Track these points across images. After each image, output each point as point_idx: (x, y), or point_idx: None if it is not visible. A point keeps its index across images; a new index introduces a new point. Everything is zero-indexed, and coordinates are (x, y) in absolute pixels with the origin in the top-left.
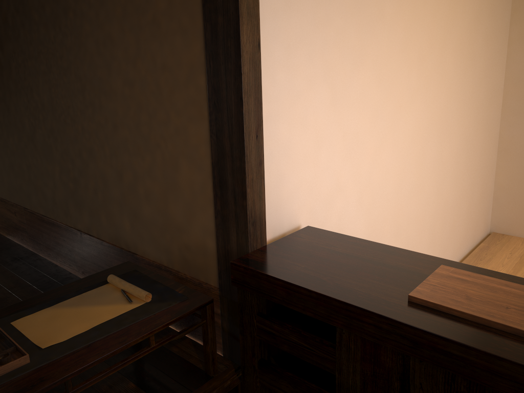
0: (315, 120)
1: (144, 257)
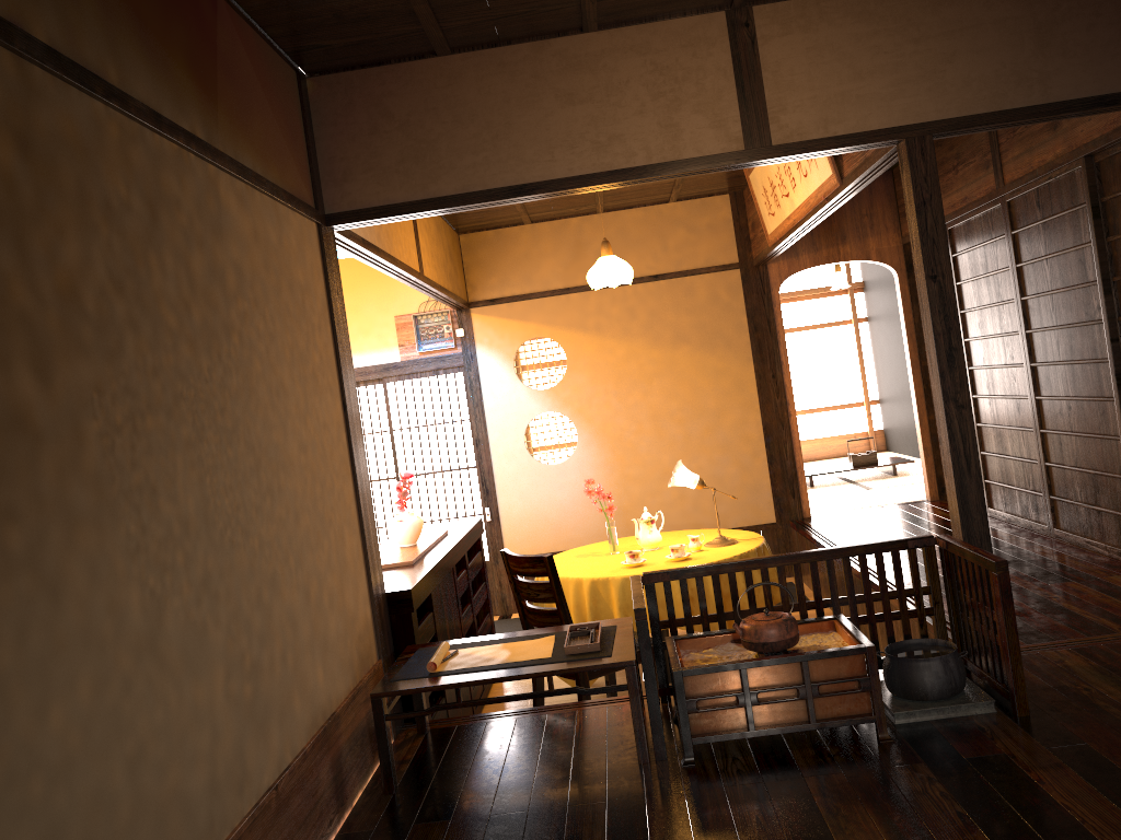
0: None
1: (338, 706)
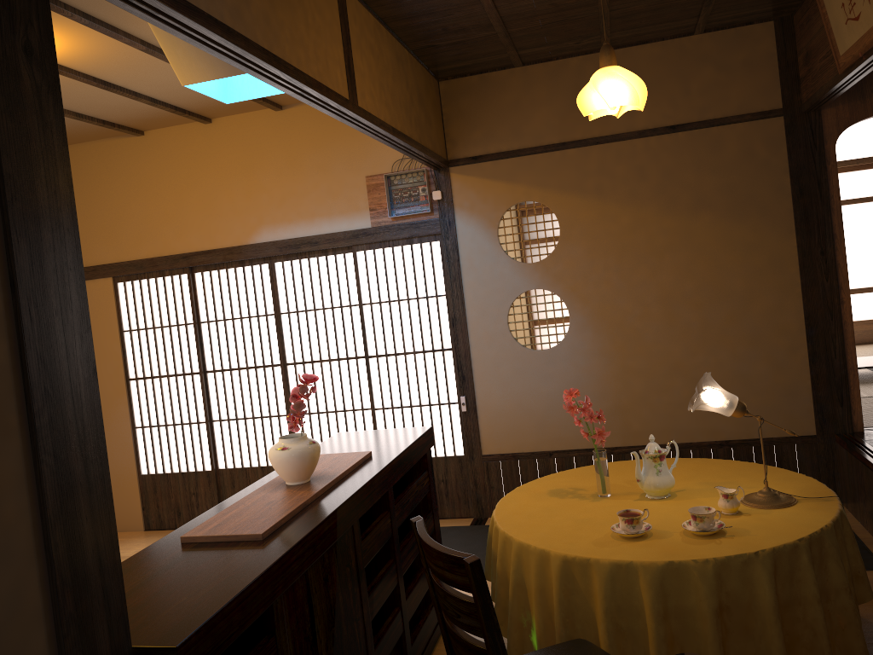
0: None
1: None
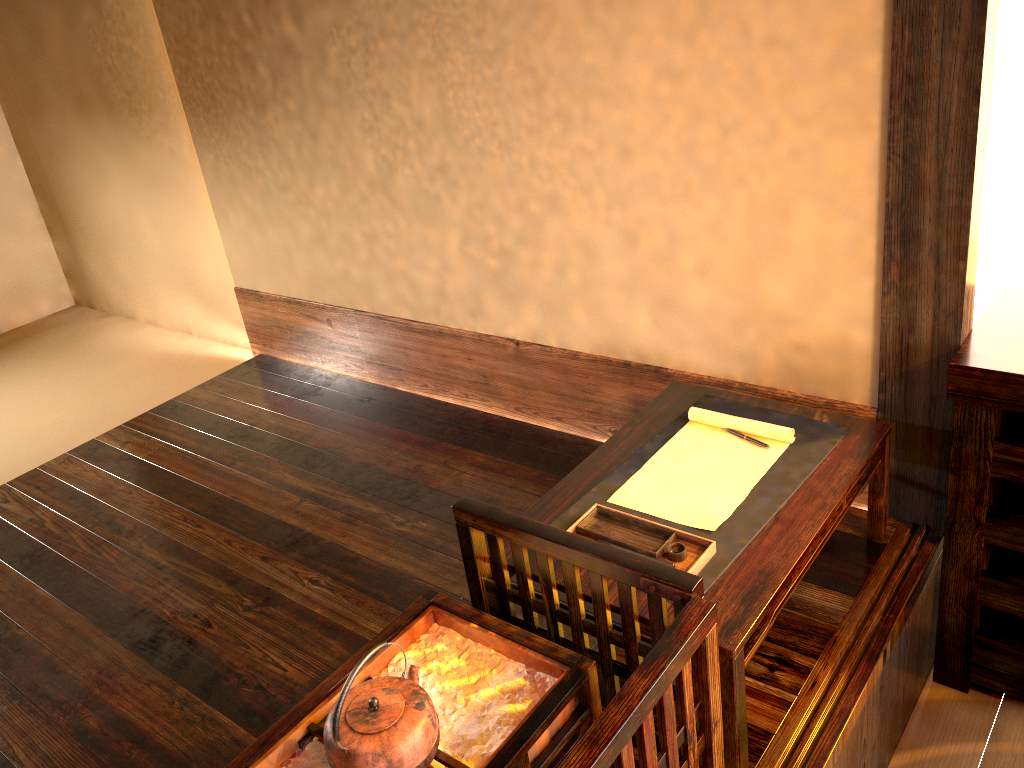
0: (1010, 103)
1: (684, 371)
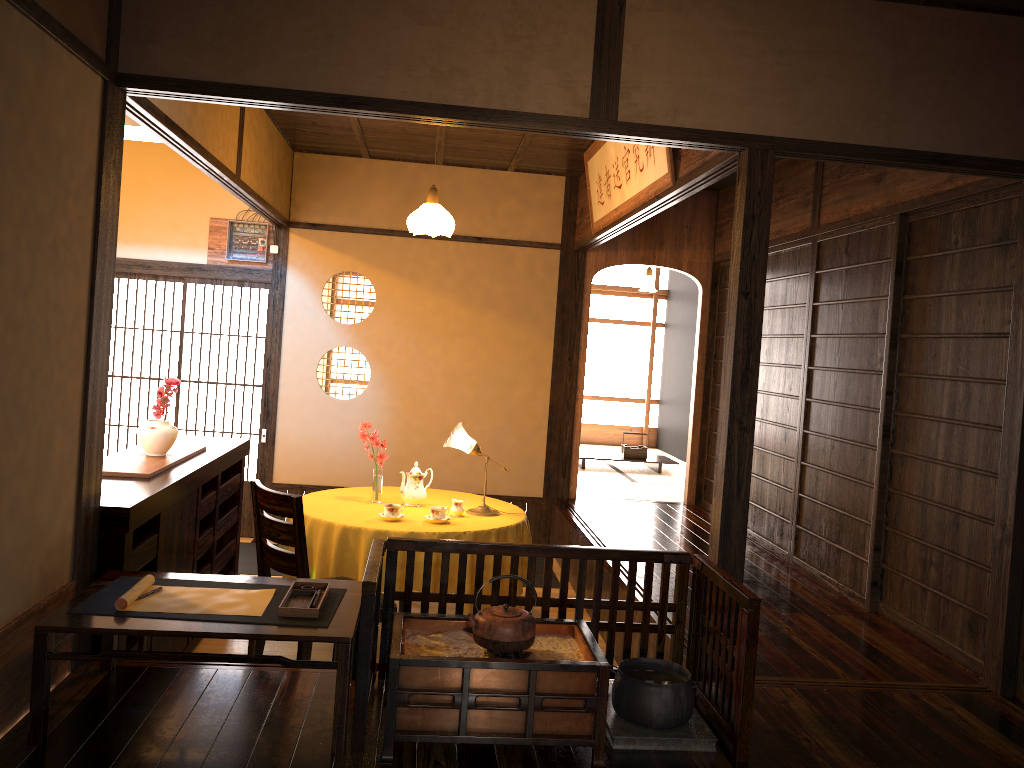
0: None
1: None
